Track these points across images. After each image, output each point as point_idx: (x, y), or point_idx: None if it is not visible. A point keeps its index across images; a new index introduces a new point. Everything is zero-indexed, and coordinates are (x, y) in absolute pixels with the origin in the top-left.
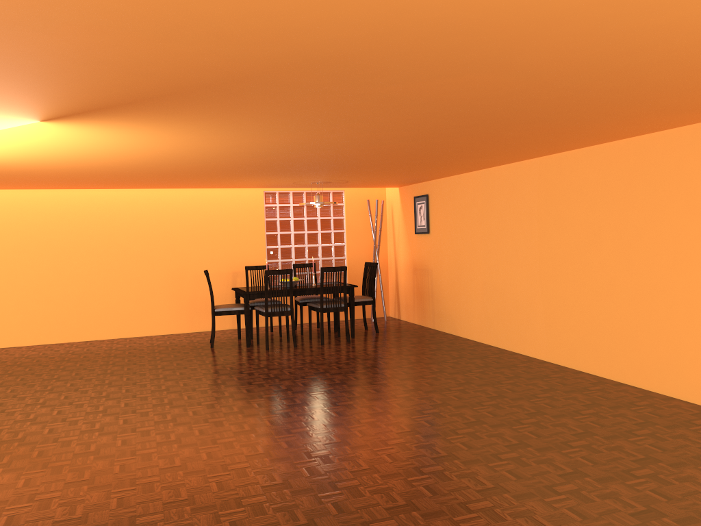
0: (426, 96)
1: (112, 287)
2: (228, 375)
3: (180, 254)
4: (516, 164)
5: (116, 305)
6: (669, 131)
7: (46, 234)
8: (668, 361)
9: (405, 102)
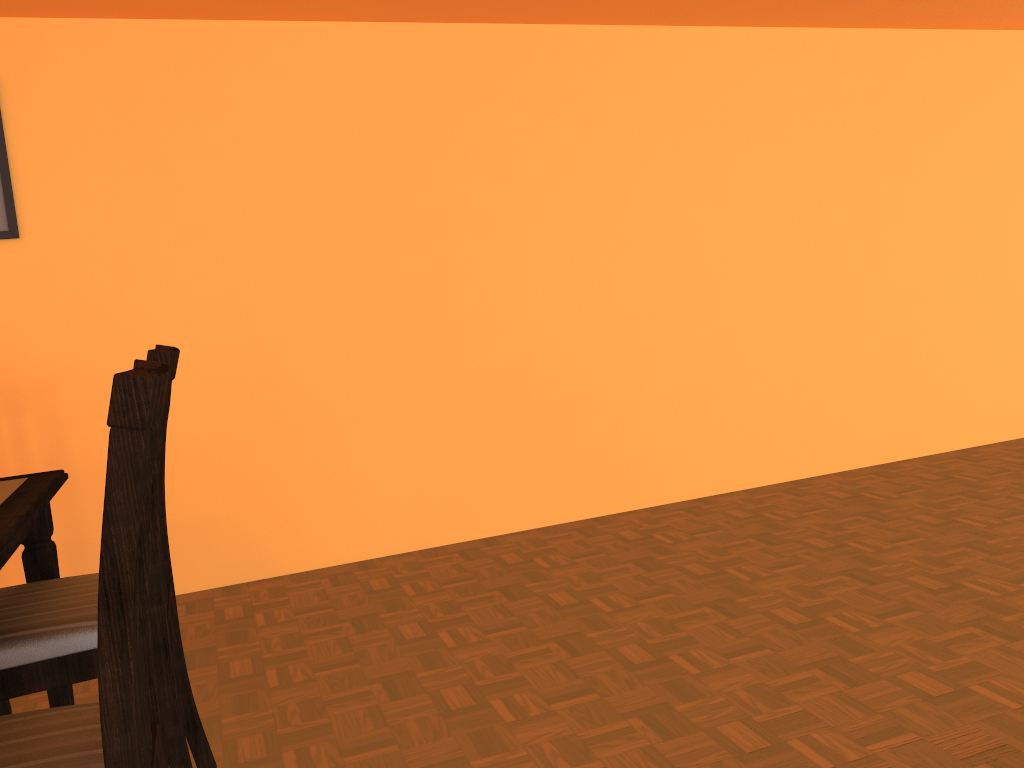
0: None
1: None
2: None
3: None
4: (560, 31)
5: None
6: (938, 33)
7: None
8: (946, 398)
9: None
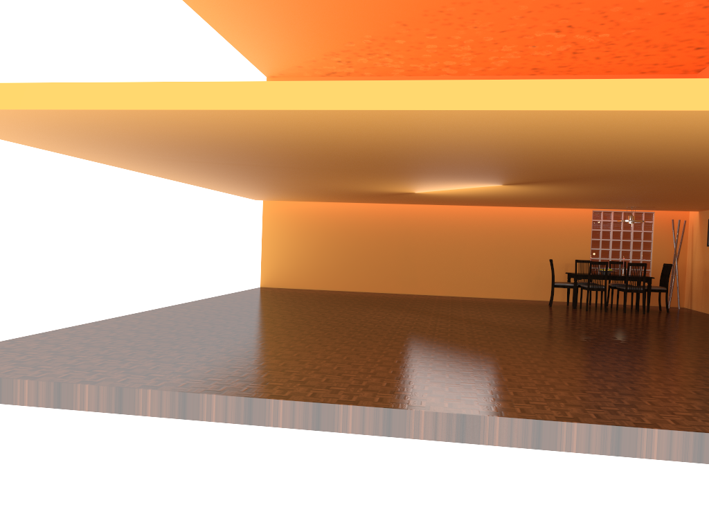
0: (675, 180)
1: (488, 266)
2: (563, 315)
3: (531, 249)
4: None
5: (490, 277)
6: None
7: (454, 231)
8: None
9: (666, 181)
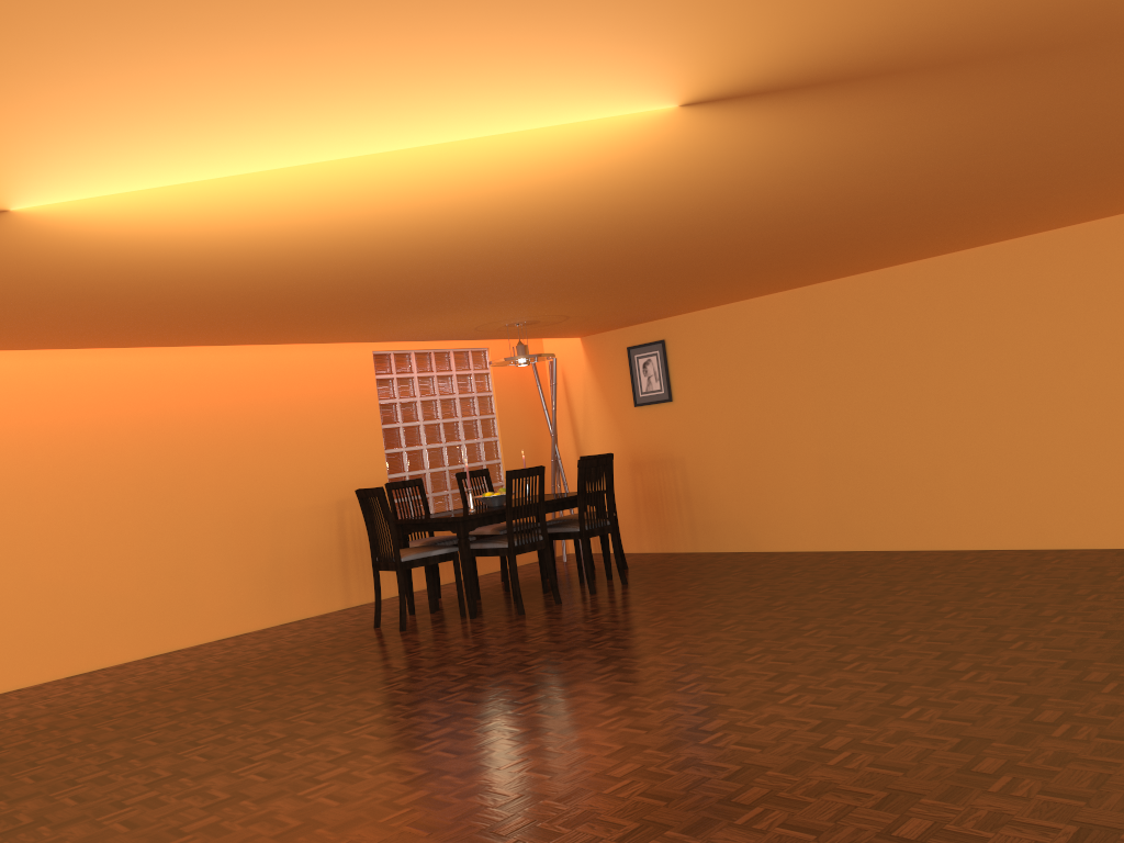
0: None
1: (124, 553)
2: (584, 648)
3: (246, 475)
4: (882, 272)
5: (135, 590)
6: None
7: None
8: None
9: None
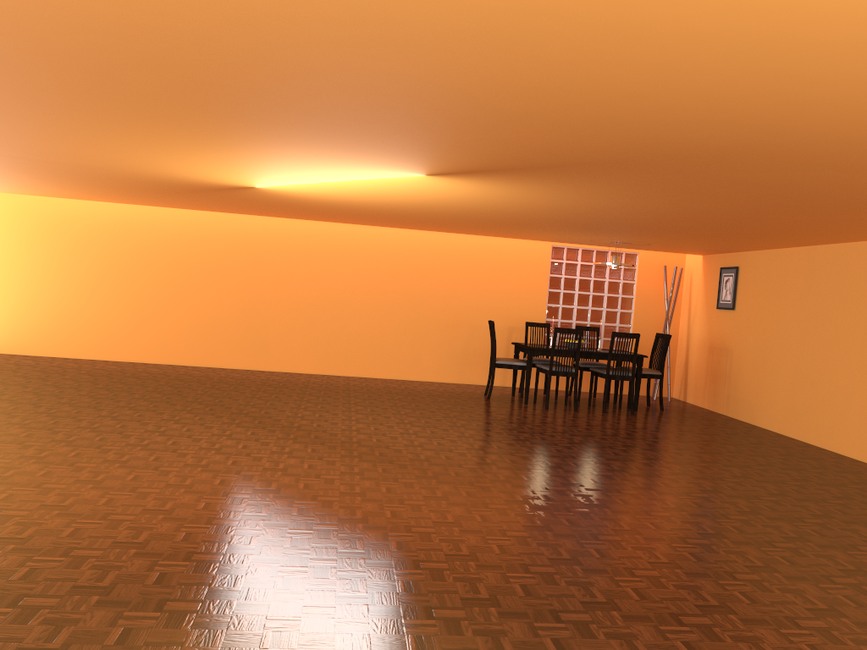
0: (775, 182)
1: (390, 327)
2: (517, 424)
3: (459, 301)
4: (850, 245)
5: (391, 346)
6: None
7: (336, 267)
8: None
9: (753, 185)
